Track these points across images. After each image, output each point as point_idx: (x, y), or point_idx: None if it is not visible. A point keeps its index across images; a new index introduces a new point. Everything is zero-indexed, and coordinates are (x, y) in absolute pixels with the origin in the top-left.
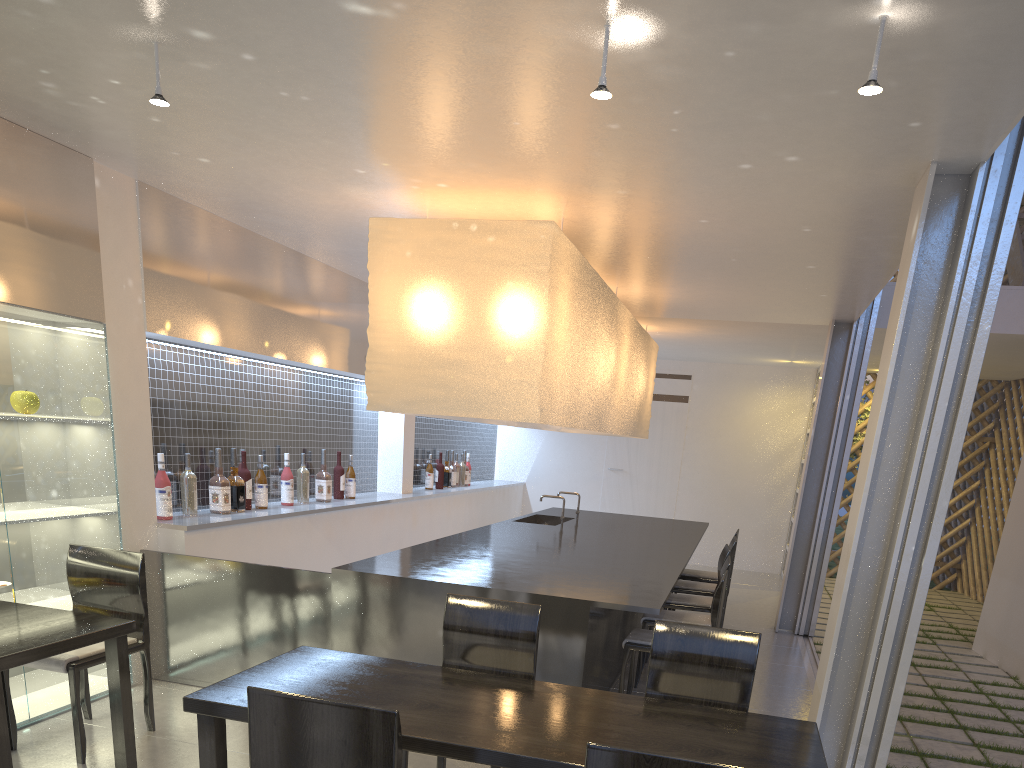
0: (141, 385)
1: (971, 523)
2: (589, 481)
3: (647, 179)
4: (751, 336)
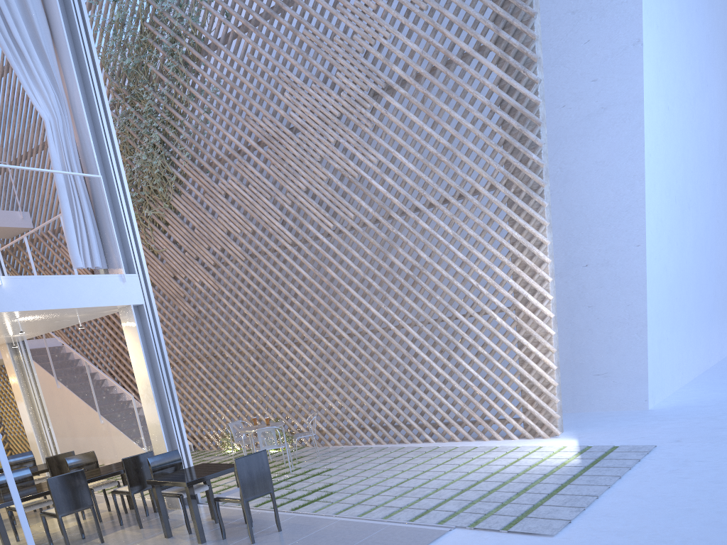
0: None
1: (4, 428)
2: None
3: None
4: None
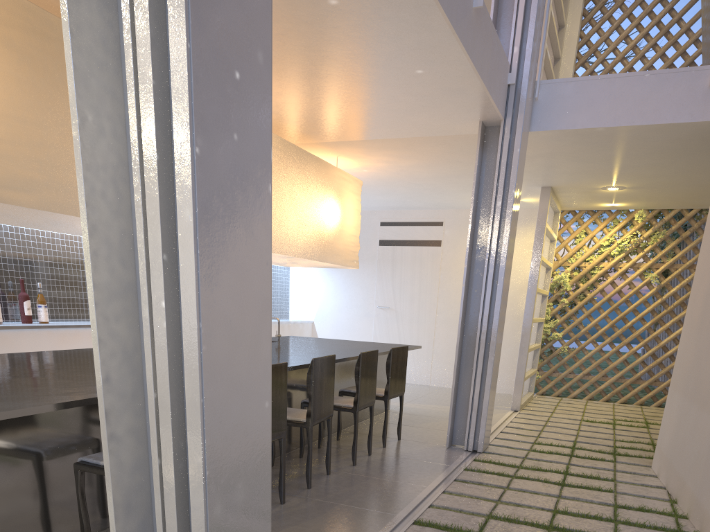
0: None
1: None
2: (363, 318)
3: None
4: (443, 163)
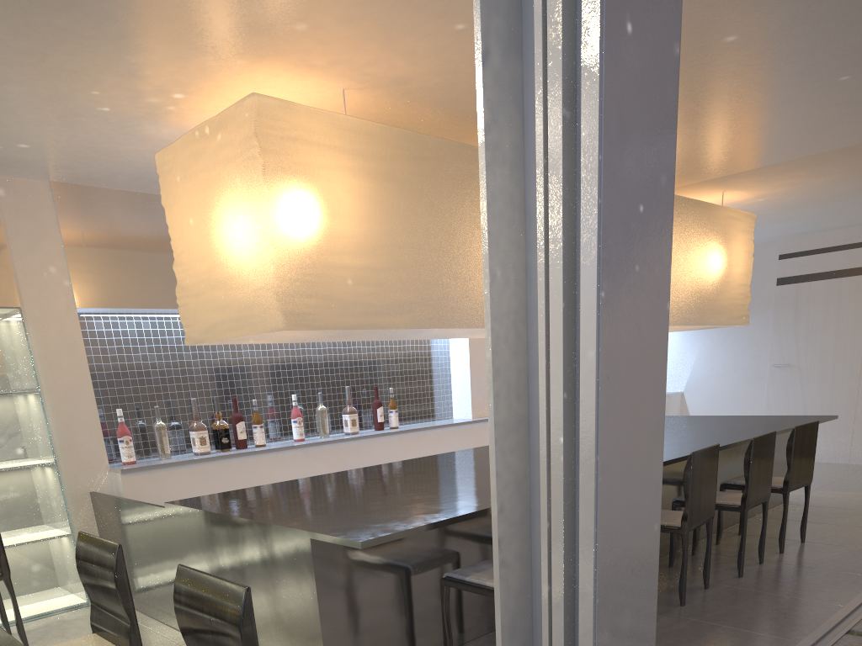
0: (76, 354)
1: None
2: (751, 382)
3: None
4: None
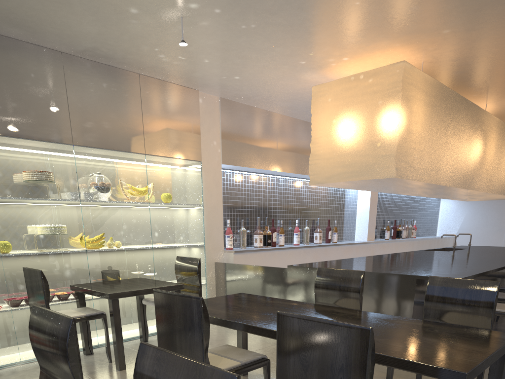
0: (218, 188)
1: None
2: (496, 232)
3: (456, 16)
4: None
